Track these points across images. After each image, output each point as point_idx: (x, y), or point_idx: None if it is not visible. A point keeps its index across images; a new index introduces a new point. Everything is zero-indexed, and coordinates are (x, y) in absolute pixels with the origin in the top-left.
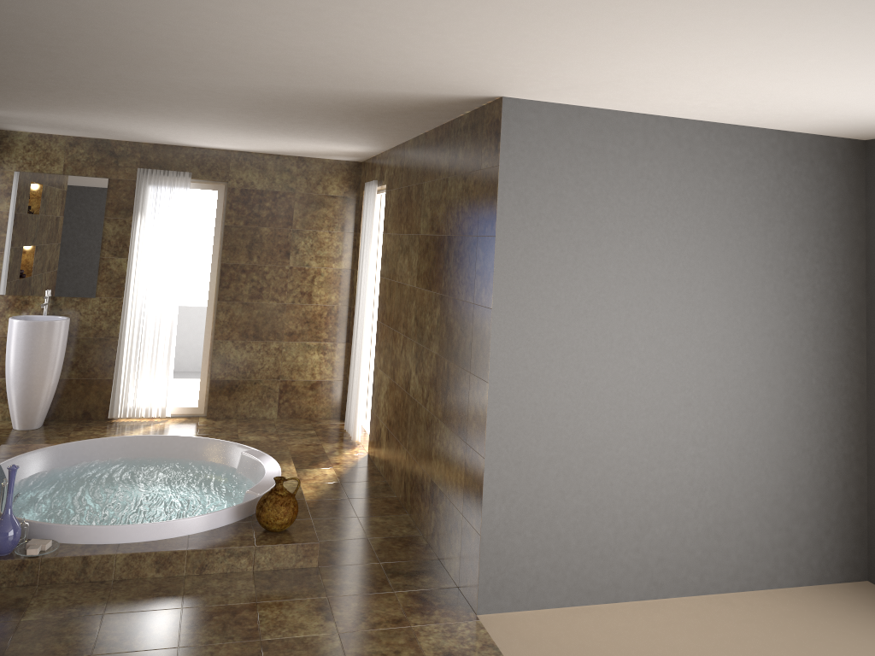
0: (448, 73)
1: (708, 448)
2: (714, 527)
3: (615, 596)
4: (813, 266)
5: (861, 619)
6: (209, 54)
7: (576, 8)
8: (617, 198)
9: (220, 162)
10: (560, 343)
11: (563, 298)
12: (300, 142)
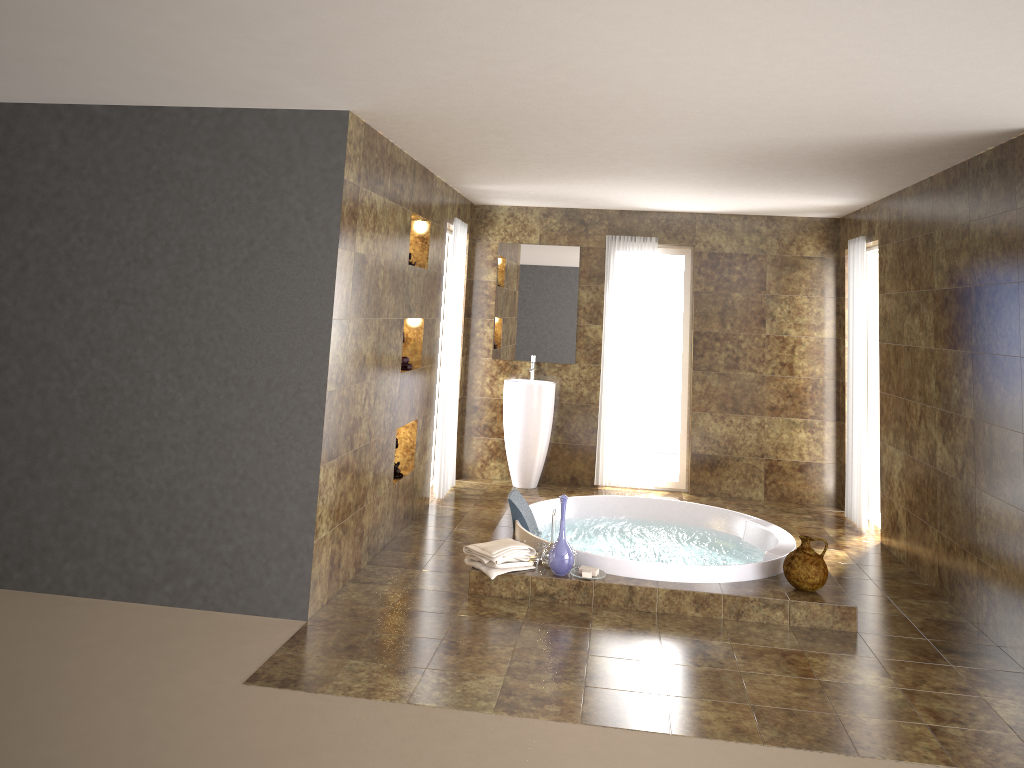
0: (977, 107)
1: None
2: None
3: None
4: None
5: None
6: (727, 112)
7: None
8: None
9: (685, 226)
10: None
11: None
12: (776, 198)
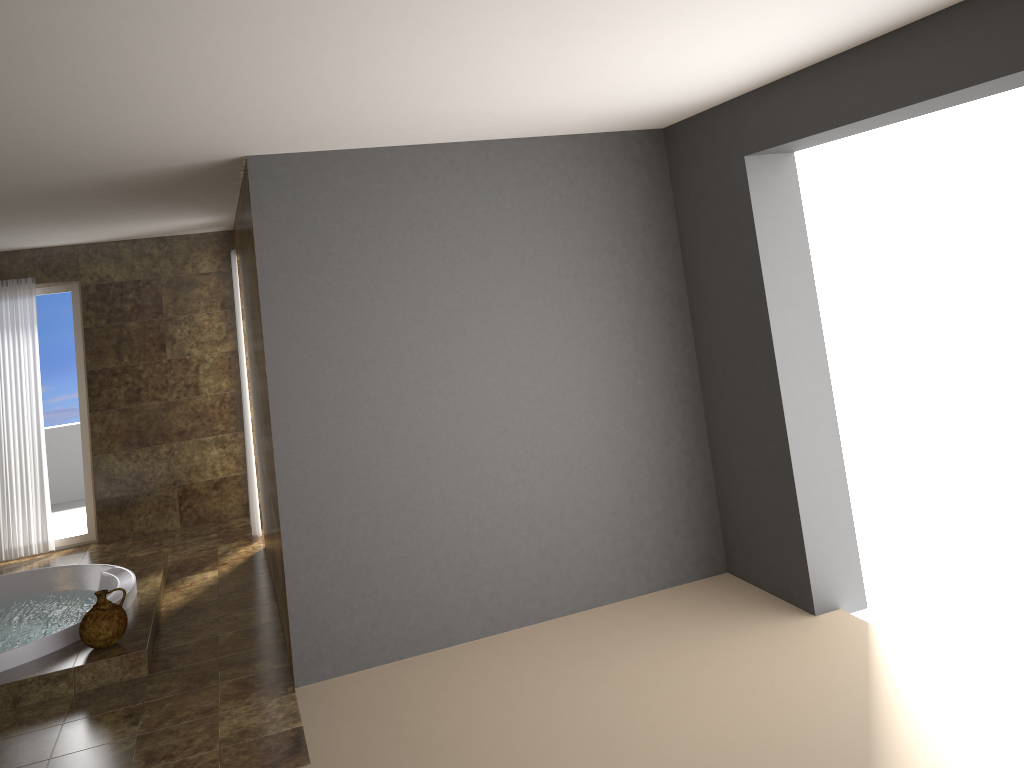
0: (155, 148)
1: (532, 471)
2: (550, 550)
3: (449, 640)
4: (623, 267)
5: (695, 612)
6: None
7: (162, 86)
8: (392, 237)
9: (66, 260)
10: (350, 396)
11: (346, 350)
12: (133, 225)
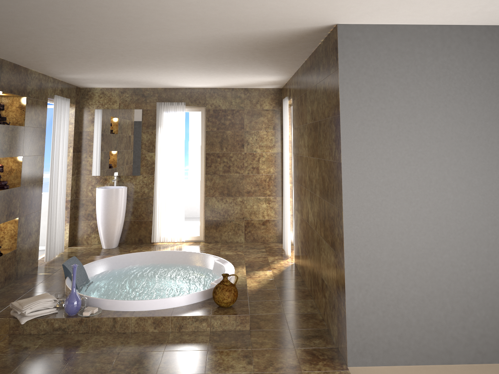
0: (292, 10)
1: None
2: None
3: (449, 360)
4: None
5: None
6: (148, 17)
7: None
8: (425, 83)
9: (200, 95)
10: (392, 184)
11: (391, 153)
12: (238, 77)
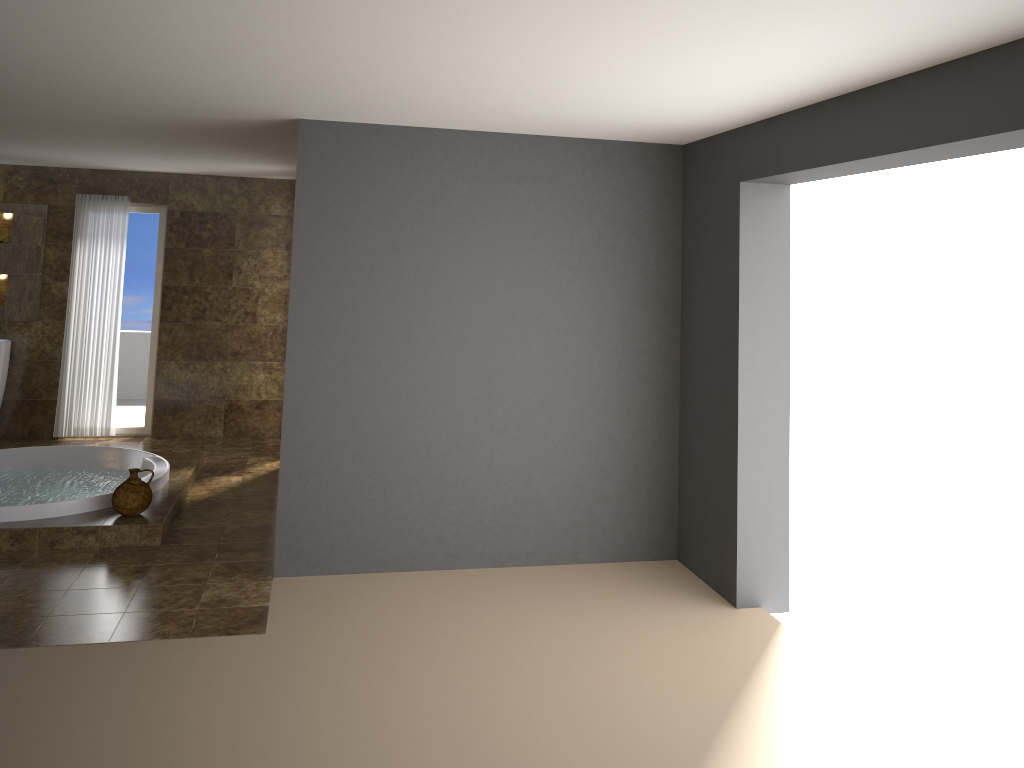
0: (219, 102)
1: (508, 434)
2: (513, 506)
3: (410, 566)
4: (624, 267)
5: (632, 585)
6: (11, 94)
7: (214, 56)
8: (415, 207)
9: (159, 185)
10: (357, 340)
11: (360, 299)
12: (215, 163)
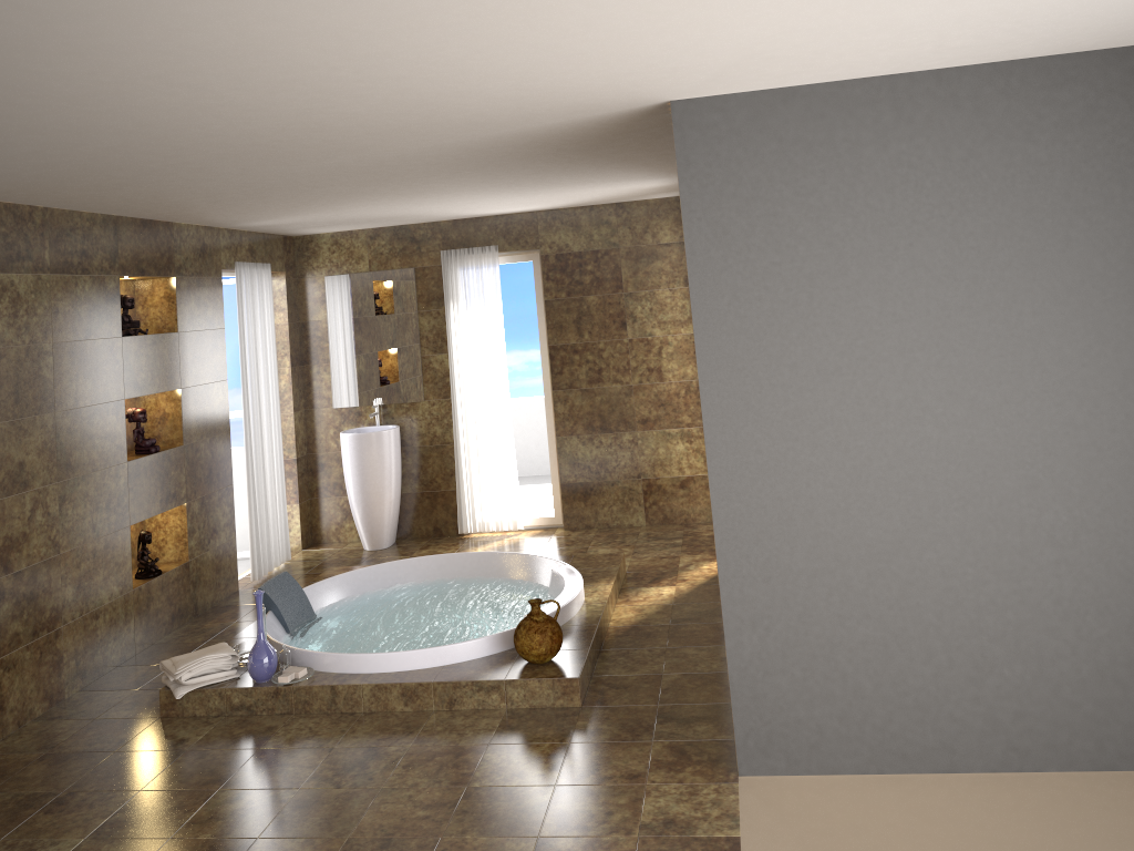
0: (554, 96)
1: (1082, 549)
2: (1112, 669)
3: (949, 764)
4: None
5: None
6: (306, 137)
7: (515, 7)
8: (863, 203)
9: (526, 228)
10: (806, 415)
11: (800, 353)
12: (582, 189)
